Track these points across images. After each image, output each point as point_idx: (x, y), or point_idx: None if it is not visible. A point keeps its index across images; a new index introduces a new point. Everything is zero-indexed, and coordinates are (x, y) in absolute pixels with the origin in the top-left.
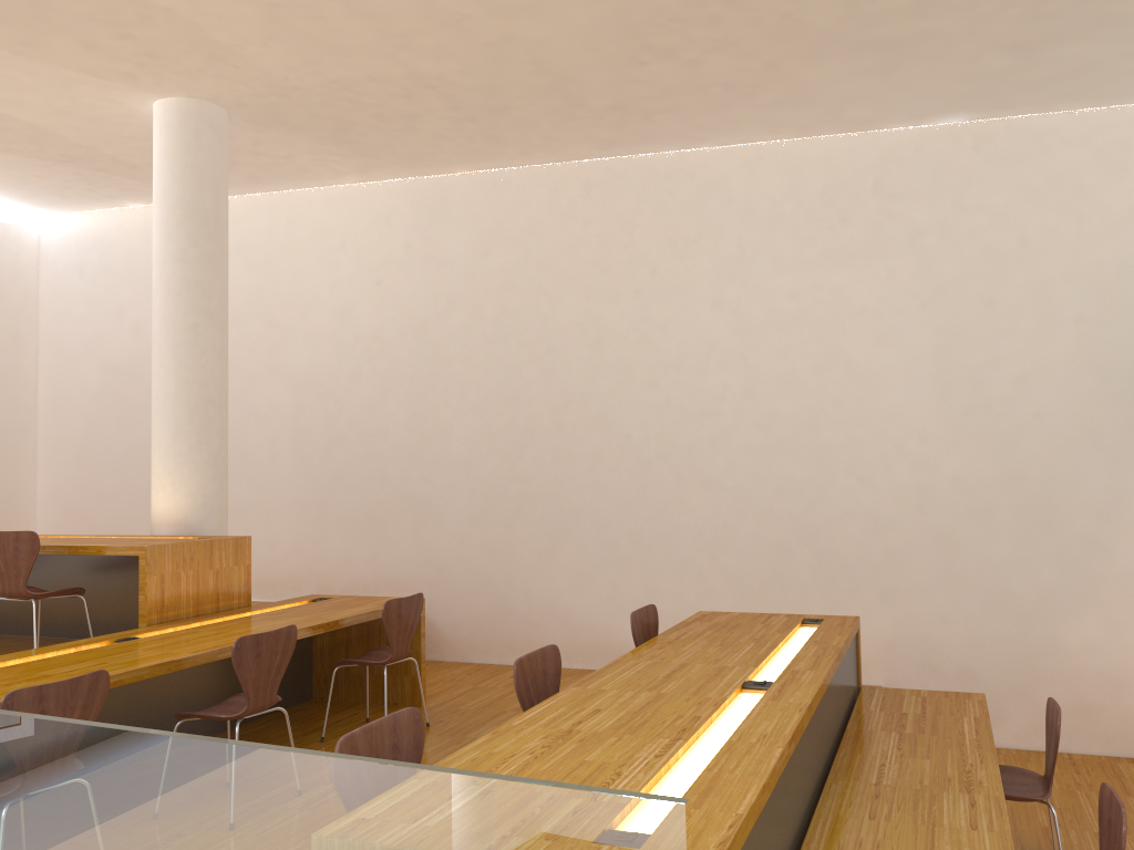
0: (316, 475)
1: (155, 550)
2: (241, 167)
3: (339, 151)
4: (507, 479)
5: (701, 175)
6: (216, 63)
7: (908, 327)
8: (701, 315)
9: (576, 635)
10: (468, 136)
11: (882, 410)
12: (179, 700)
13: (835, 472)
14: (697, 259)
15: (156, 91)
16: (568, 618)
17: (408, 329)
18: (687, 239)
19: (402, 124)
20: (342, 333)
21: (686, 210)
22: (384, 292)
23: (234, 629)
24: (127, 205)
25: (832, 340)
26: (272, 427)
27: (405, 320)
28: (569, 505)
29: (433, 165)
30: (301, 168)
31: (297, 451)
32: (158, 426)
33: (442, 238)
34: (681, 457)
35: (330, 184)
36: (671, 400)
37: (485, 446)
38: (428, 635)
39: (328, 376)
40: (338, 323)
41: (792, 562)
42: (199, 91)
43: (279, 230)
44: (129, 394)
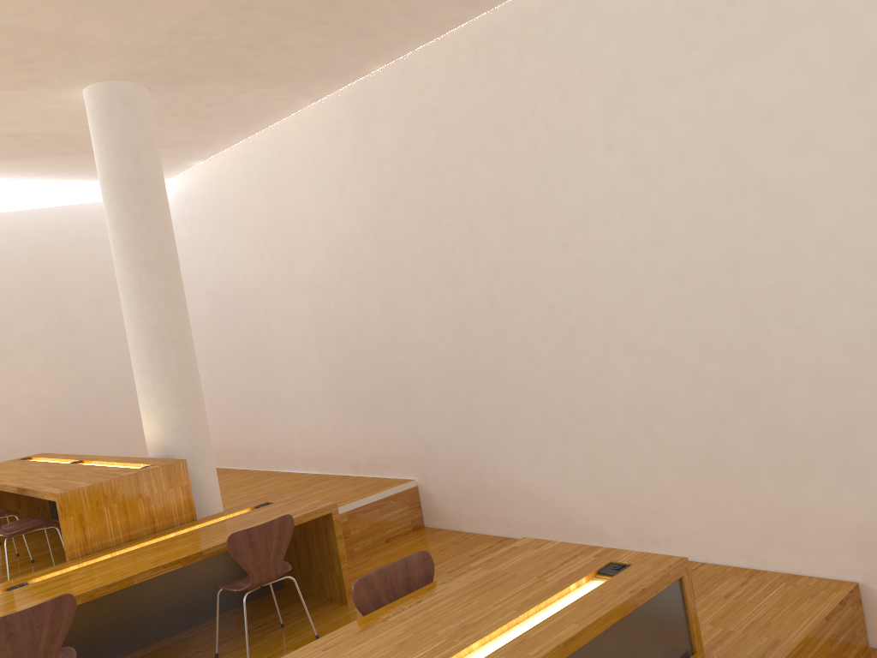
0: (334, 367)
1: (68, 495)
2: (217, 118)
3: (260, 84)
4: (460, 359)
5: (572, 0)
6: (75, 50)
7: (833, 121)
8: (597, 161)
9: (538, 509)
10: (339, 37)
11: (813, 237)
12: (113, 617)
13: (766, 322)
14: (583, 98)
15: (71, 85)
16: (529, 492)
17: (368, 228)
18: (570, 79)
19: (274, 46)
20: (328, 241)
21: (564, 46)
22: (347, 198)
23: (103, 570)
24: (193, 164)
25: (740, 159)
26: (302, 329)
27: (365, 220)
28: (512, 380)
29: (348, 70)
30: (257, 105)
31: (319, 347)
32: (132, 367)
33: (376, 137)
34: (601, 322)
35: (295, 110)
36: (583, 260)
37: (439, 329)
38: (428, 505)
39: (326, 280)
40: (324, 233)
41: (732, 433)
42: (97, 75)
43: (276, 160)
44: (223, 313)
